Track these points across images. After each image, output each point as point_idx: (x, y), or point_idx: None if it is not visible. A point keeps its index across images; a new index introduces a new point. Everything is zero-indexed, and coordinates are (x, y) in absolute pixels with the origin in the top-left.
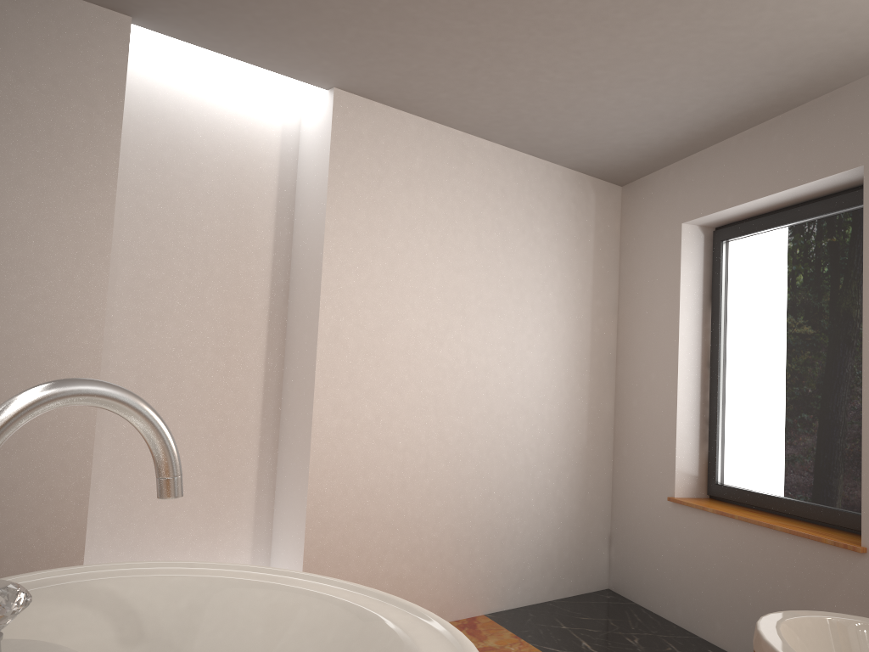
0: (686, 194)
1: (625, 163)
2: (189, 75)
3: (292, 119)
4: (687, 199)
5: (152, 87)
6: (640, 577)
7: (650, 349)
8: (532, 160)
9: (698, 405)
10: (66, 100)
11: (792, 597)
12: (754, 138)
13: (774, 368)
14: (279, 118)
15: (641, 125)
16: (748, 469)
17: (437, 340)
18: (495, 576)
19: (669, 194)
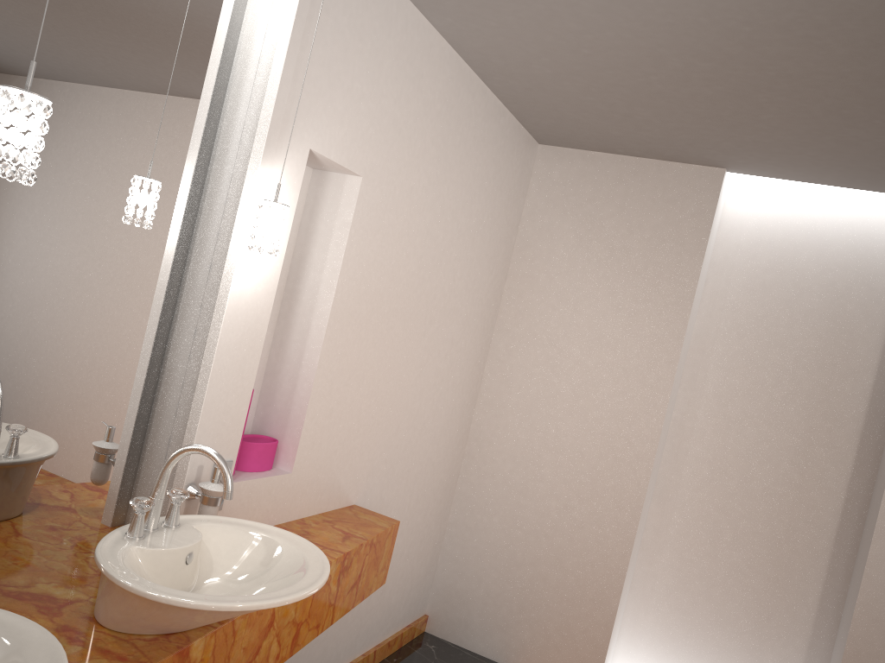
0: None
1: None
2: (803, 202)
3: None
4: None
5: (762, 218)
6: None
7: None
8: None
9: None
10: (661, 243)
11: None
12: None
13: None
14: None
15: None
16: None
17: None
18: None
19: None
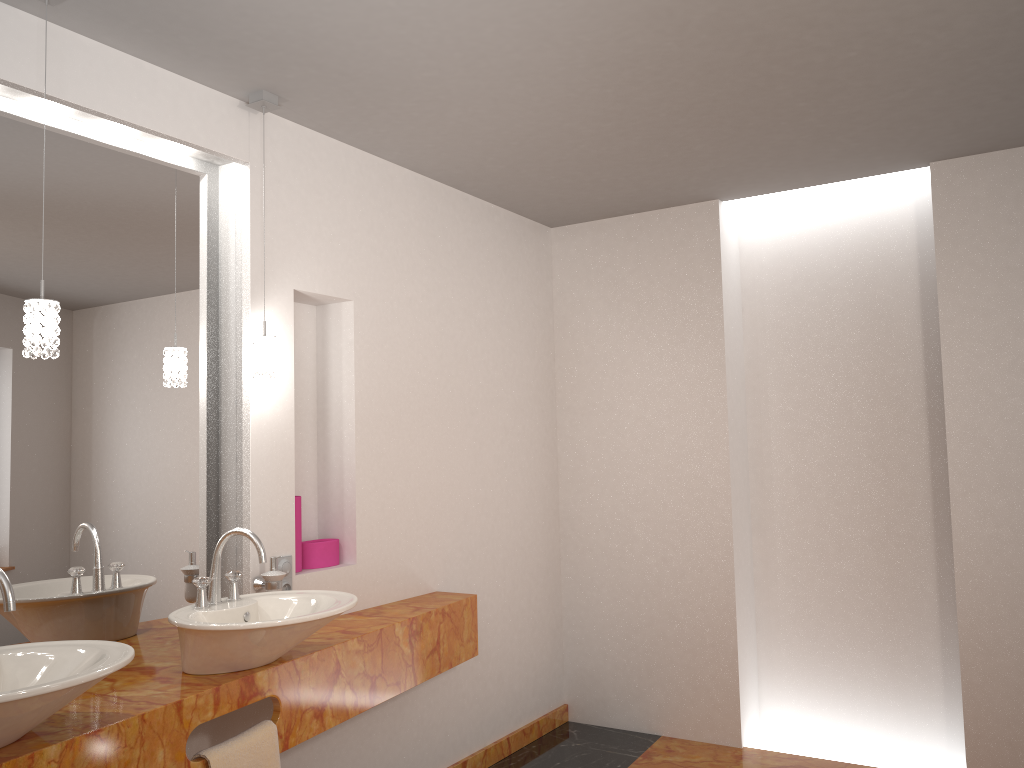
0: None
1: None
2: (808, 207)
3: (926, 201)
4: None
5: (776, 234)
6: None
7: None
8: None
9: None
10: (681, 284)
11: None
12: None
13: None
14: (910, 207)
15: None
16: None
17: None
18: None
19: None
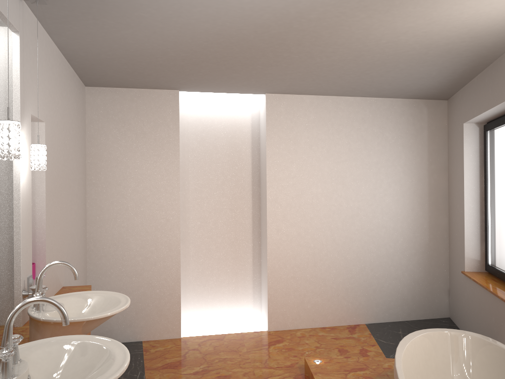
0: (464, 107)
1: (433, 93)
2: (209, 100)
3: (255, 107)
4: (464, 110)
5: (195, 109)
6: (457, 312)
7: (457, 191)
8: (381, 99)
9: (479, 222)
10: (159, 127)
11: (494, 325)
12: (480, 79)
13: (503, 203)
14: (249, 108)
15: (417, 81)
16: (497, 258)
17: (328, 197)
18: (370, 306)
19: (459, 107)
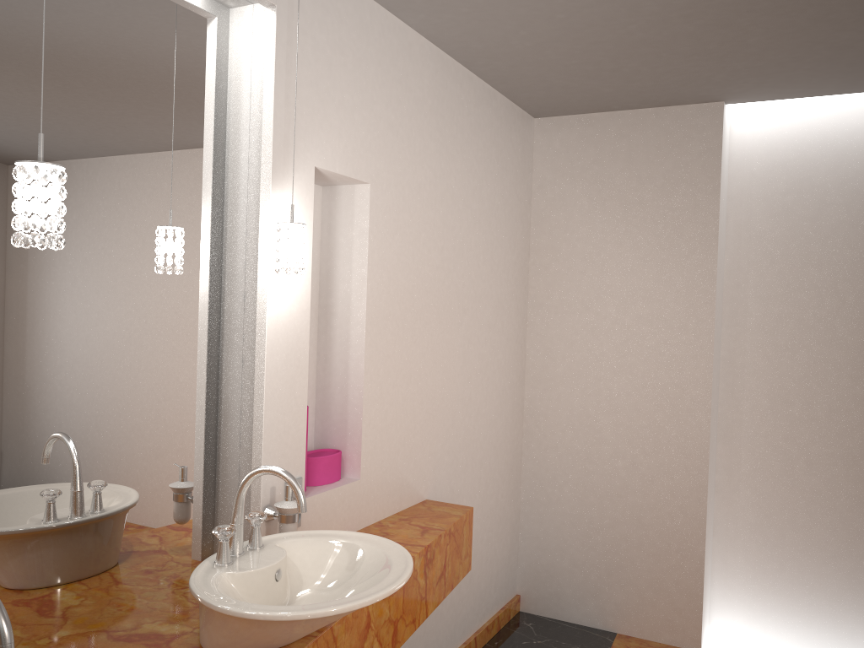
0: None
1: None
2: (809, 118)
3: None
4: None
5: (771, 142)
6: None
7: None
8: None
9: None
10: (674, 188)
11: None
12: None
13: None
14: None
15: None
16: None
17: None
18: None
19: None
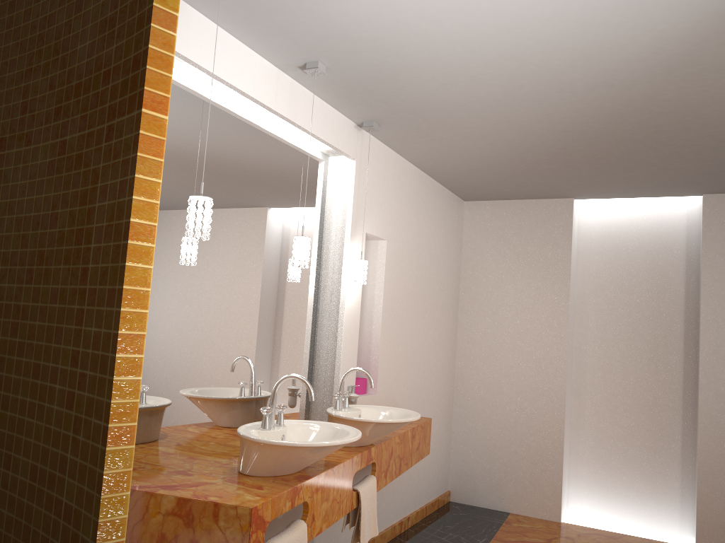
0: None
1: None
2: (622, 208)
3: (693, 214)
4: None
5: (602, 221)
6: None
7: None
8: None
9: None
10: (545, 245)
11: None
12: None
13: None
14: (684, 216)
15: None
16: None
17: None
18: None
19: None
